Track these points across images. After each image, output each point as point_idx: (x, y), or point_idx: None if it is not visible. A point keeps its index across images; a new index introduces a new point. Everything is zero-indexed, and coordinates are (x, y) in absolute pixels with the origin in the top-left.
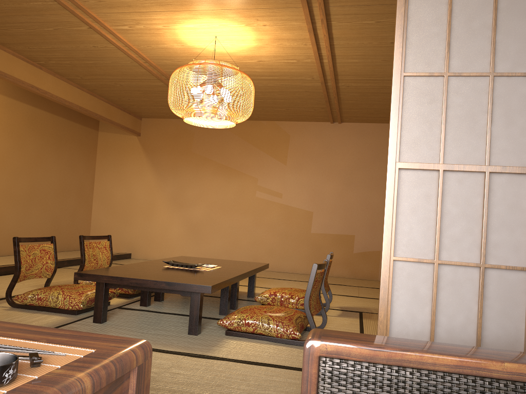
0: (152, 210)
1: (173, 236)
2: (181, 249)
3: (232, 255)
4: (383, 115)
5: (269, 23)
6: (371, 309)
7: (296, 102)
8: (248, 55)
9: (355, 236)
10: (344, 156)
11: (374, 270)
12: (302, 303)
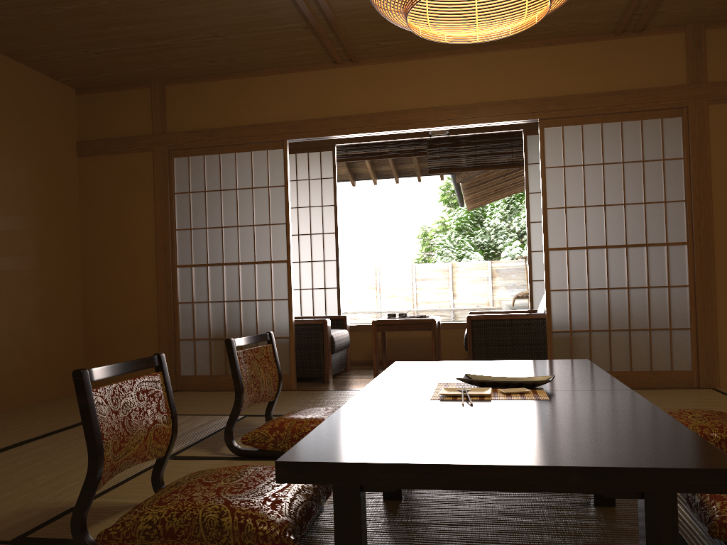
0: None
1: None
2: None
3: None
4: None
5: None
6: None
7: None
8: None
9: None
10: None
11: None
12: None
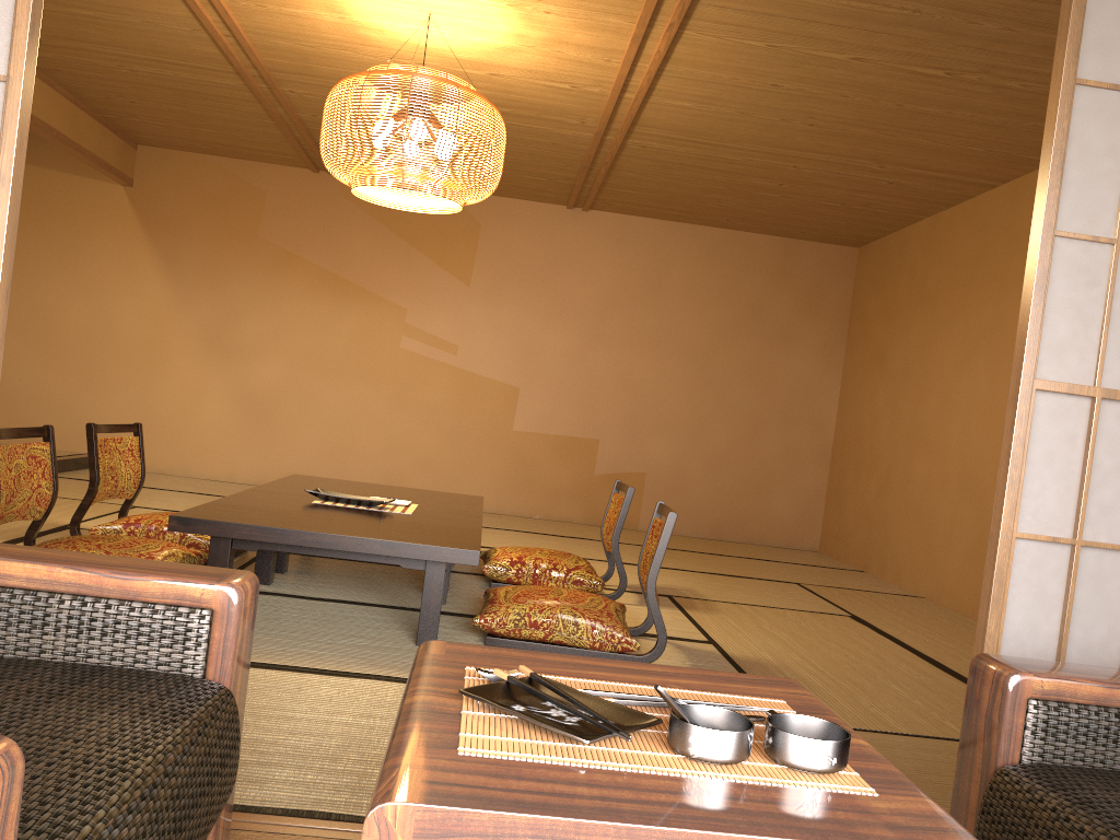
0: (158, 360)
1: (207, 422)
2: (225, 452)
3: (343, 470)
4: (679, 206)
5: (560, 10)
6: (681, 590)
7: (519, 160)
8: (477, 60)
9: (601, 441)
10: (589, 279)
11: (632, 509)
12: (576, 579)
